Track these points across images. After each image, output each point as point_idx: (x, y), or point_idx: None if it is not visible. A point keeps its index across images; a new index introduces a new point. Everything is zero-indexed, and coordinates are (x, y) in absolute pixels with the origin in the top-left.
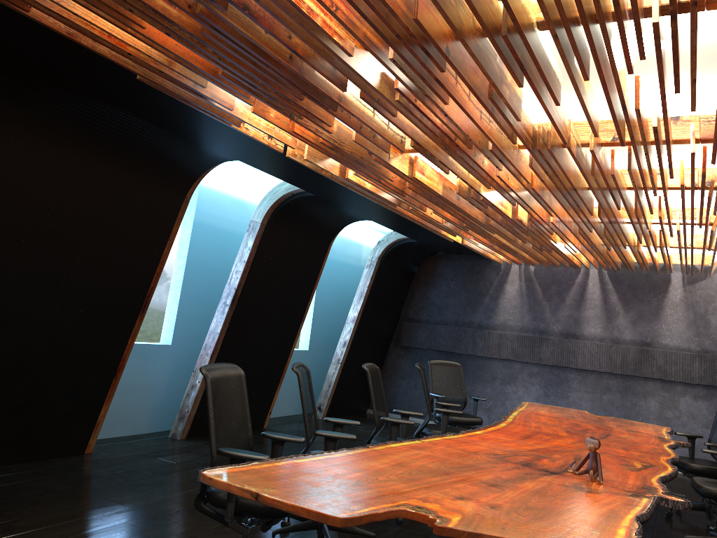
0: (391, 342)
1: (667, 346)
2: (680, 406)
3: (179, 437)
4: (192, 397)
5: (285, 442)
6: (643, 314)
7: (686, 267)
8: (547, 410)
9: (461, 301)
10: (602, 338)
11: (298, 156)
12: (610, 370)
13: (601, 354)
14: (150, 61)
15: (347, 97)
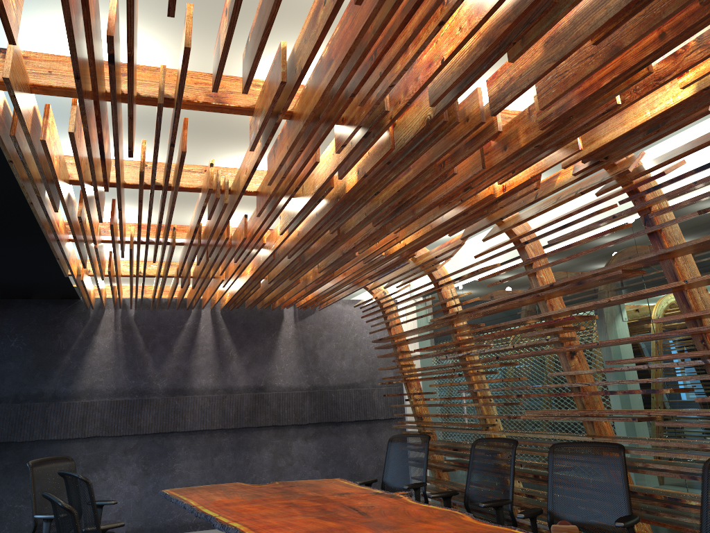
0: None
1: (280, 388)
2: (293, 451)
3: None
4: None
5: None
6: (257, 355)
7: (313, 301)
8: (213, 494)
9: (26, 365)
10: (215, 389)
11: None
12: (224, 426)
13: (213, 409)
14: None
15: None
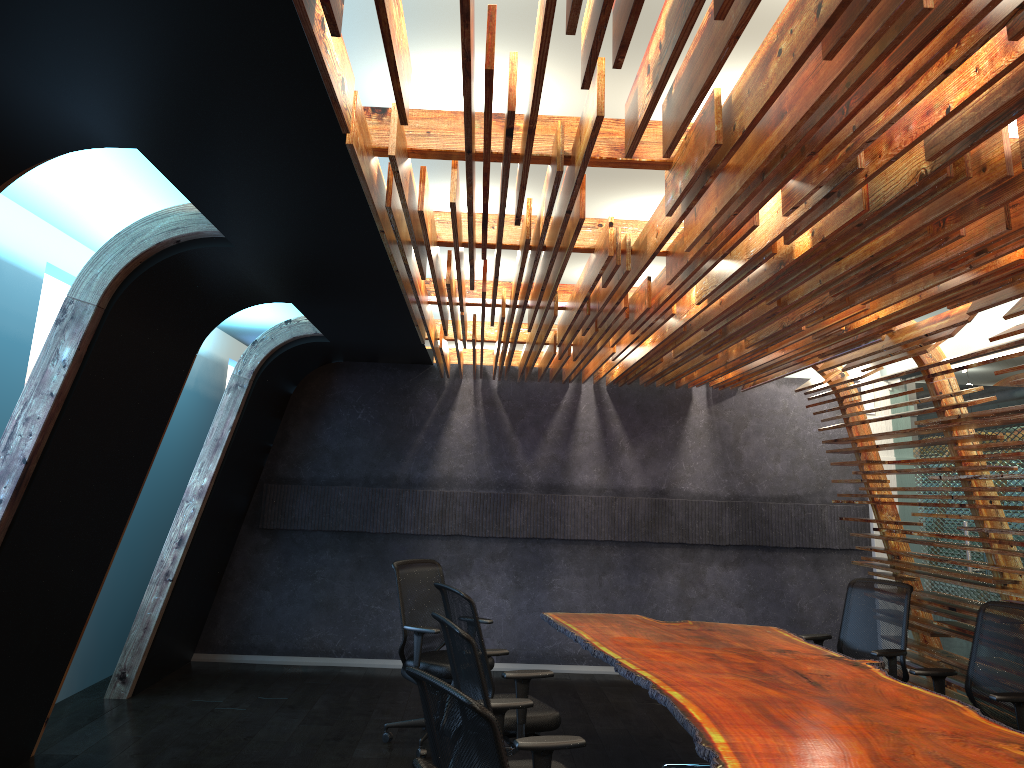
0: (242, 523)
1: (689, 493)
2: (707, 579)
3: None
4: None
5: None
6: (656, 448)
7: (734, 380)
8: (608, 627)
9: (375, 442)
10: (601, 489)
11: (359, 148)
12: (614, 537)
13: (599, 514)
14: None
15: None
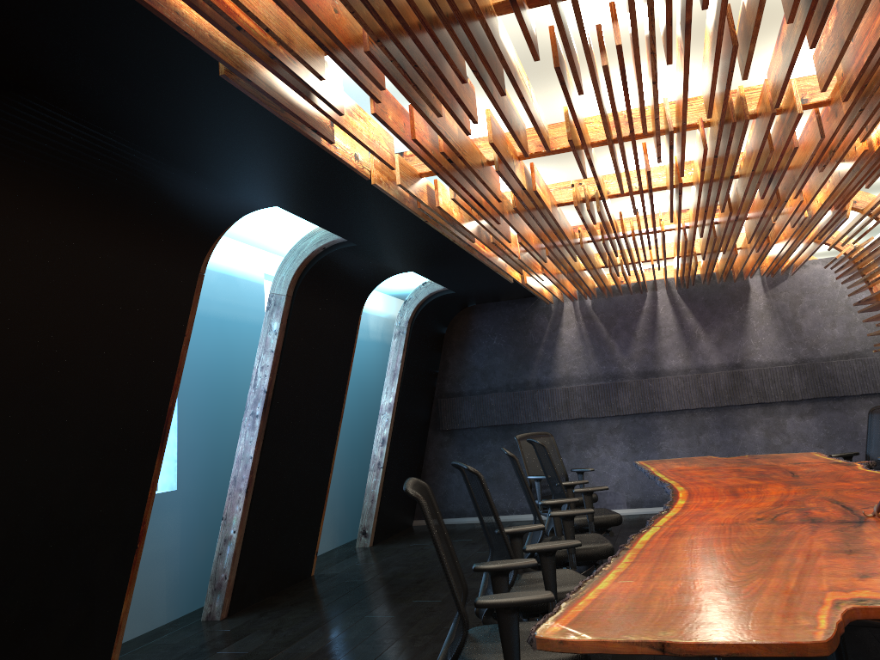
0: (428, 428)
1: (760, 363)
2: (788, 429)
3: (219, 616)
4: (229, 555)
5: (510, 571)
6: (726, 332)
7: (774, 268)
8: (676, 464)
9: (509, 359)
10: (686, 369)
11: (383, 183)
12: (703, 405)
13: (688, 389)
14: (262, 40)
15: (518, 73)
